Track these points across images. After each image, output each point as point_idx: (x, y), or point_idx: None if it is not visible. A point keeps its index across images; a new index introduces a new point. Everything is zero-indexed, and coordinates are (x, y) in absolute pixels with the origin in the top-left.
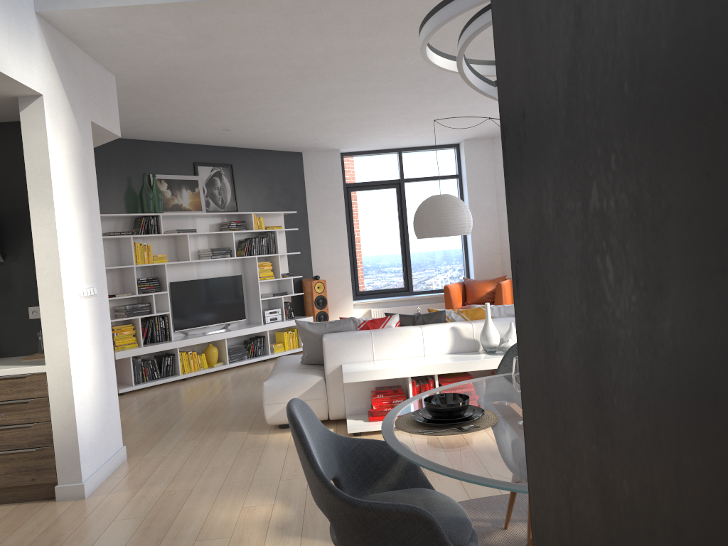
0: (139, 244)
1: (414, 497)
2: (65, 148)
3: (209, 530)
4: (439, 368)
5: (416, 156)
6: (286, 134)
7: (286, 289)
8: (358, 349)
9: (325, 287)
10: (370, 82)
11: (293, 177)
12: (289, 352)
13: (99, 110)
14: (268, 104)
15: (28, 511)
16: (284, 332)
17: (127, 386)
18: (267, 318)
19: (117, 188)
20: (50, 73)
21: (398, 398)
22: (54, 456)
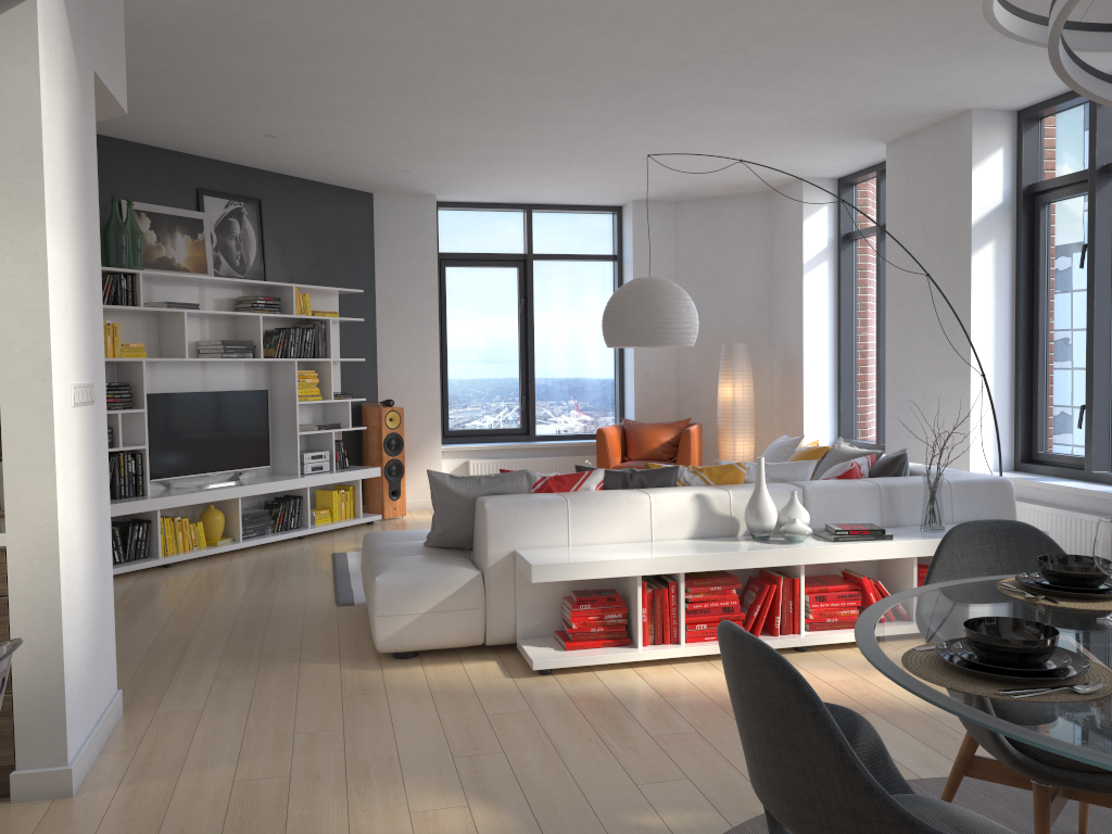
0: None
1: (922, 814)
2: (62, 111)
3: None
4: (691, 563)
5: (554, 219)
6: (365, 157)
7: (338, 419)
8: (544, 525)
9: (402, 420)
10: (557, 79)
11: (358, 233)
12: (341, 526)
13: (104, 55)
14: (367, 97)
15: None
16: (334, 491)
17: None
18: (307, 467)
19: None
20: None
21: (615, 611)
22: (12, 713)
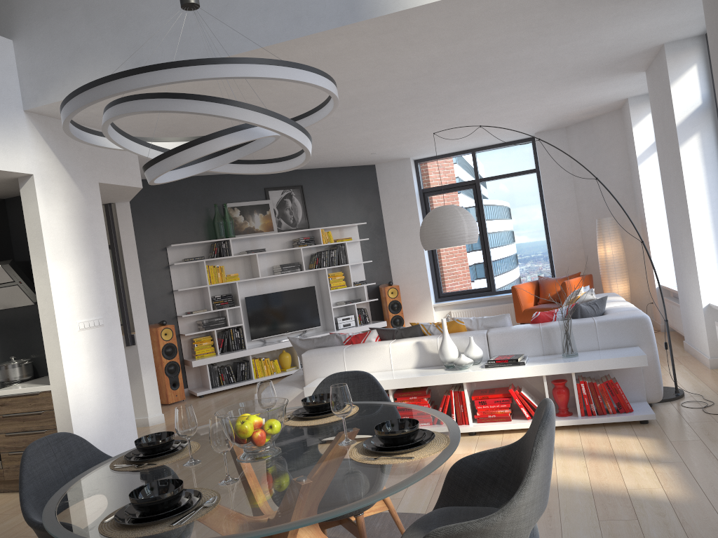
0: (213, 266)
1: None
2: (63, 212)
3: None
4: (389, 384)
5: (492, 154)
6: (339, 154)
7: (361, 296)
8: (332, 364)
9: (398, 292)
10: (363, 107)
11: (367, 189)
12: None
13: (111, 171)
14: None
15: None
16: None
17: (206, 389)
18: (340, 325)
19: (195, 219)
20: (43, 155)
21: None
22: None
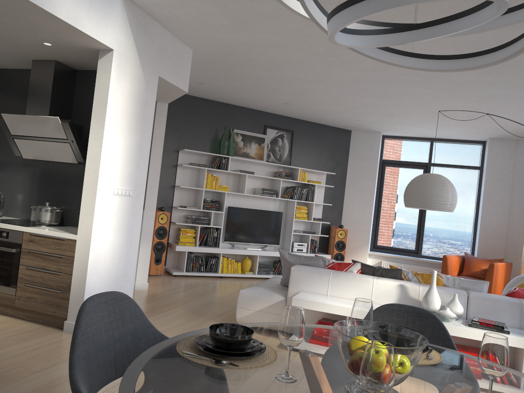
0: (211, 175)
1: None
2: (127, 90)
3: None
4: None
5: (446, 146)
6: (333, 113)
7: (316, 230)
8: (317, 283)
9: (346, 235)
10: (387, 74)
11: (340, 148)
12: None
13: (170, 70)
14: (310, 85)
15: (42, 332)
16: None
17: (180, 271)
18: (295, 248)
19: (206, 134)
20: (125, 36)
21: None
22: (69, 299)
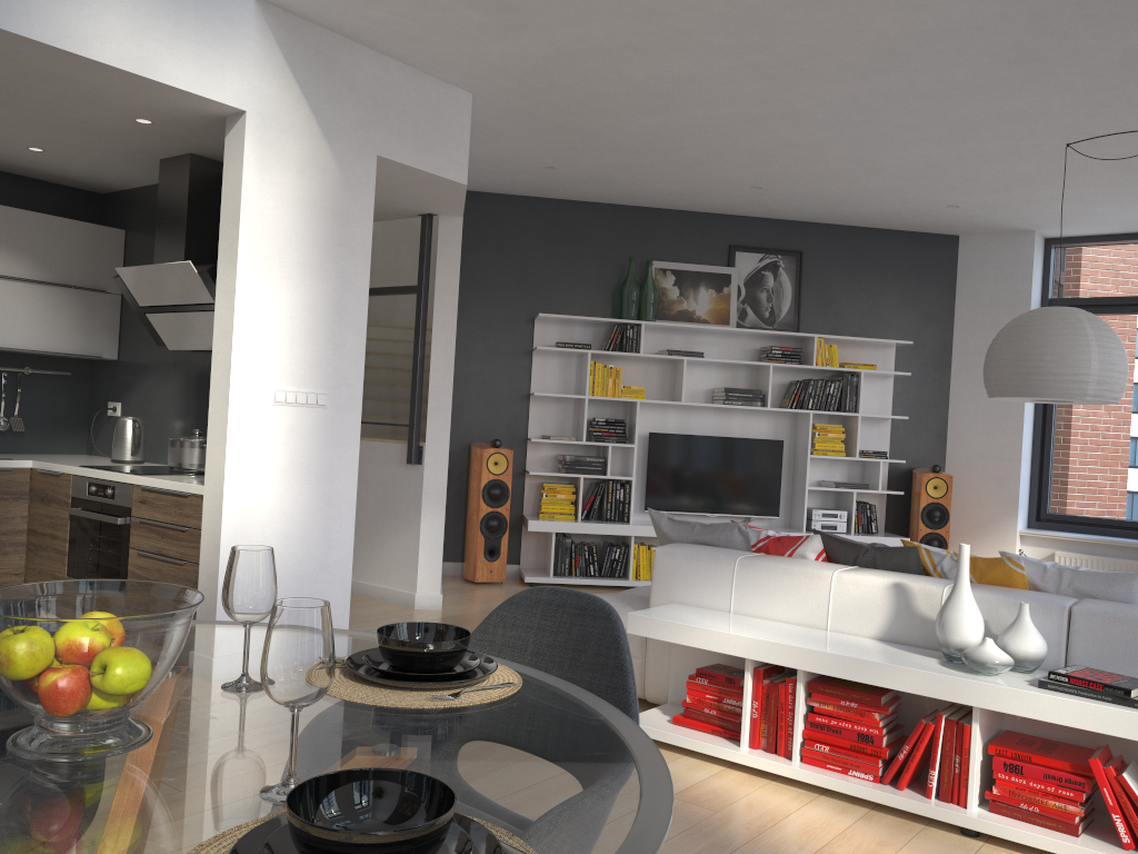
0: (602, 365)
1: None
2: (290, 190)
3: None
4: (800, 657)
5: None
6: (879, 196)
7: (871, 480)
8: (707, 582)
9: (949, 489)
10: (916, 73)
11: (931, 280)
12: None
13: (409, 141)
14: (768, 134)
15: None
16: None
17: (543, 575)
18: (816, 524)
19: (593, 279)
20: (274, 82)
21: (732, 696)
22: (196, 612)
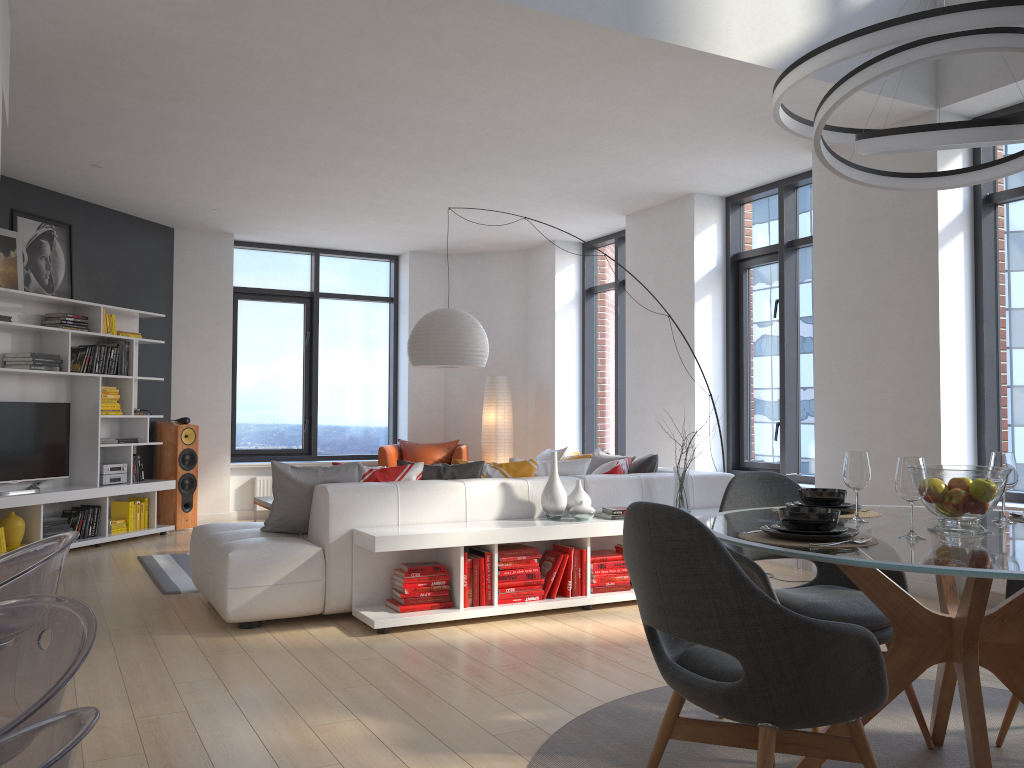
0: None
1: None
2: None
3: (290, 759)
4: (504, 535)
5: (338, 263)
6: (180, 193)
7: (136, 434)
8: (378, 507)
9: (197, 437)
10: (379, 138)
11: (159, 263)
12: (137, 535)
13: (5, 73)
14: (205, 138)
15: None
16: (130, 501)
17: None
18: (106, 477)
19: None
20: None
21: (440, 578)
22: None
